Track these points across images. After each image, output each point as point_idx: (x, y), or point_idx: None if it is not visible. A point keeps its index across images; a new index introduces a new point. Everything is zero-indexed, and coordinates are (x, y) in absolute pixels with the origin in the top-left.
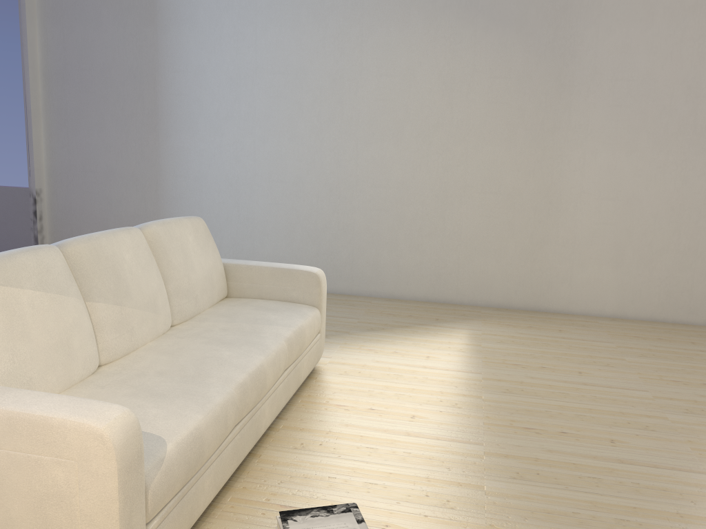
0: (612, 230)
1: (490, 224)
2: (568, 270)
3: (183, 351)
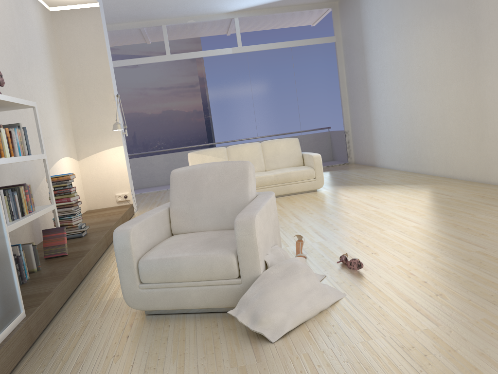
0: None
1: (461, 130)
2: (495, 156)
3: None
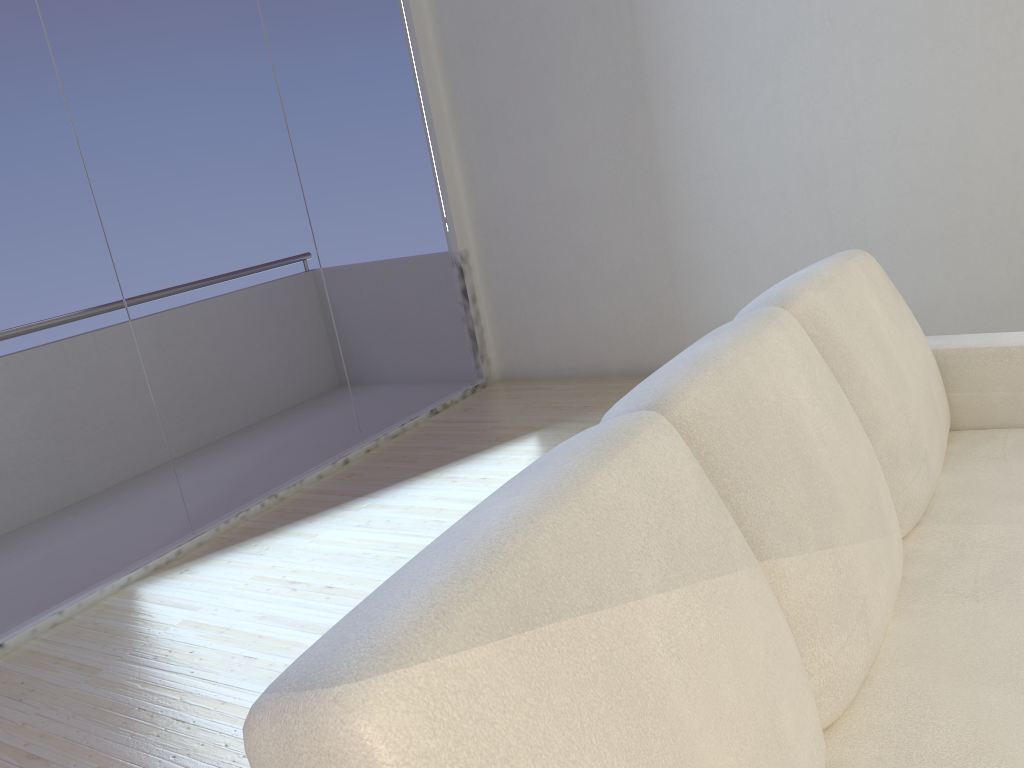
0: None
1: None
2: None
3: None
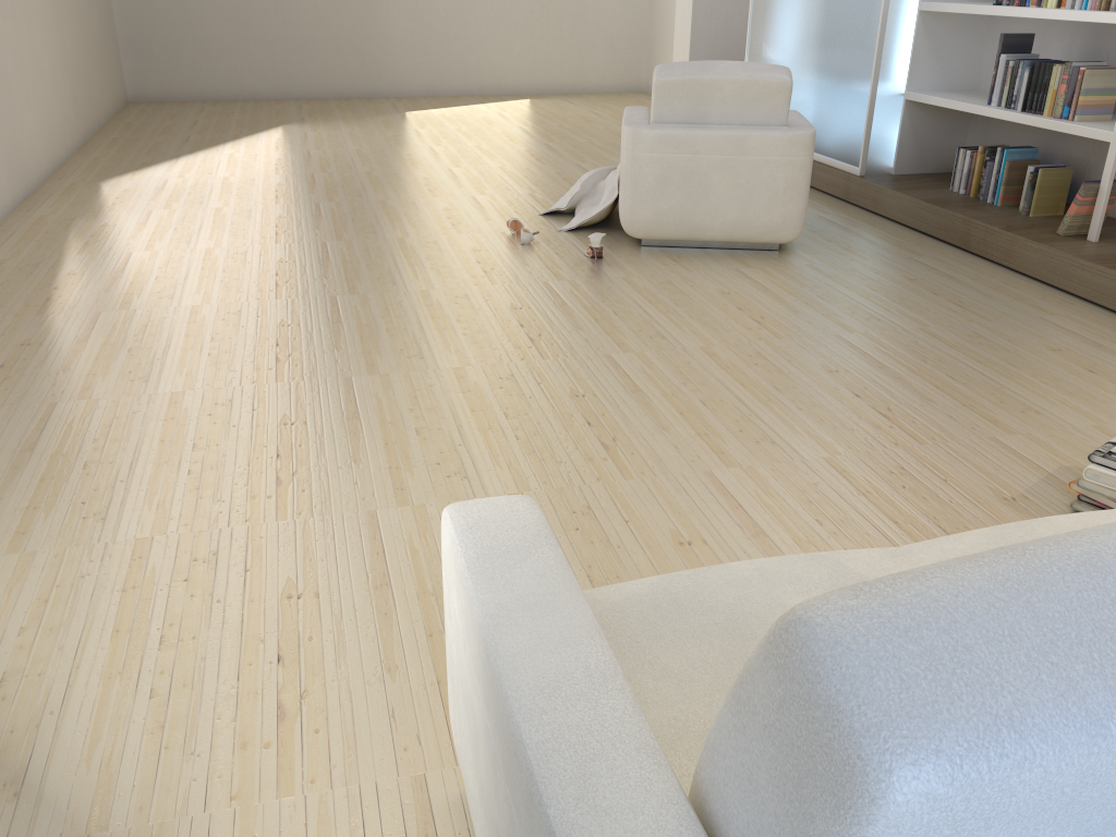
0: None
1: None
2: None
3: None
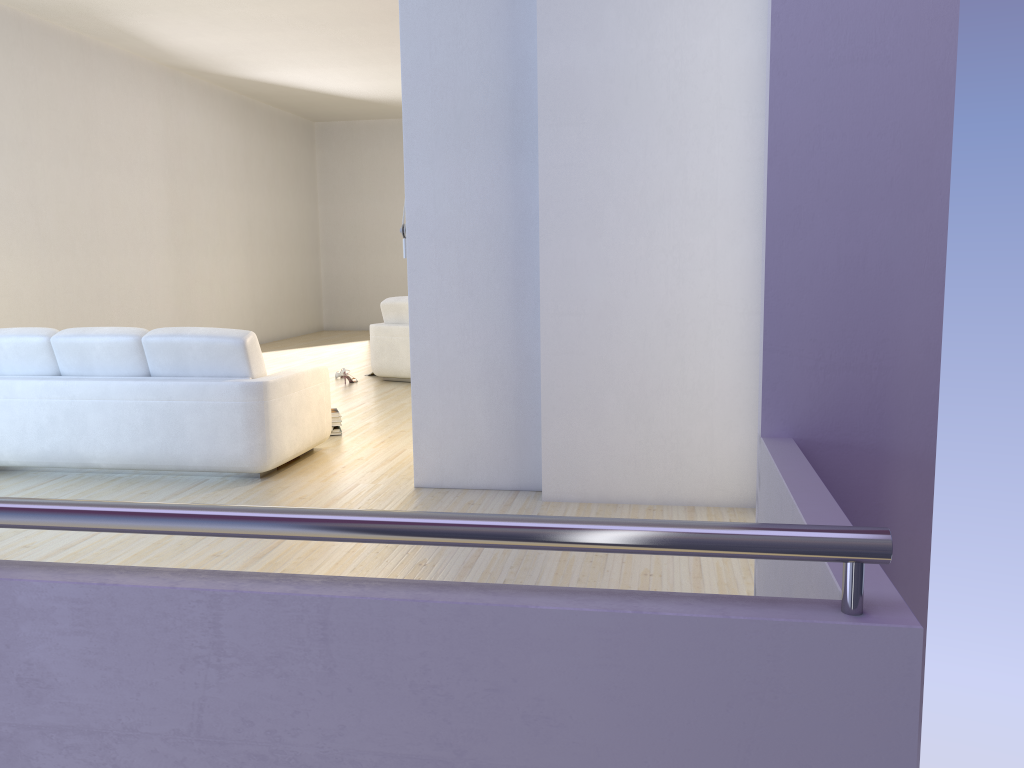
0: (11, 322)
1: None
2: None
3: None
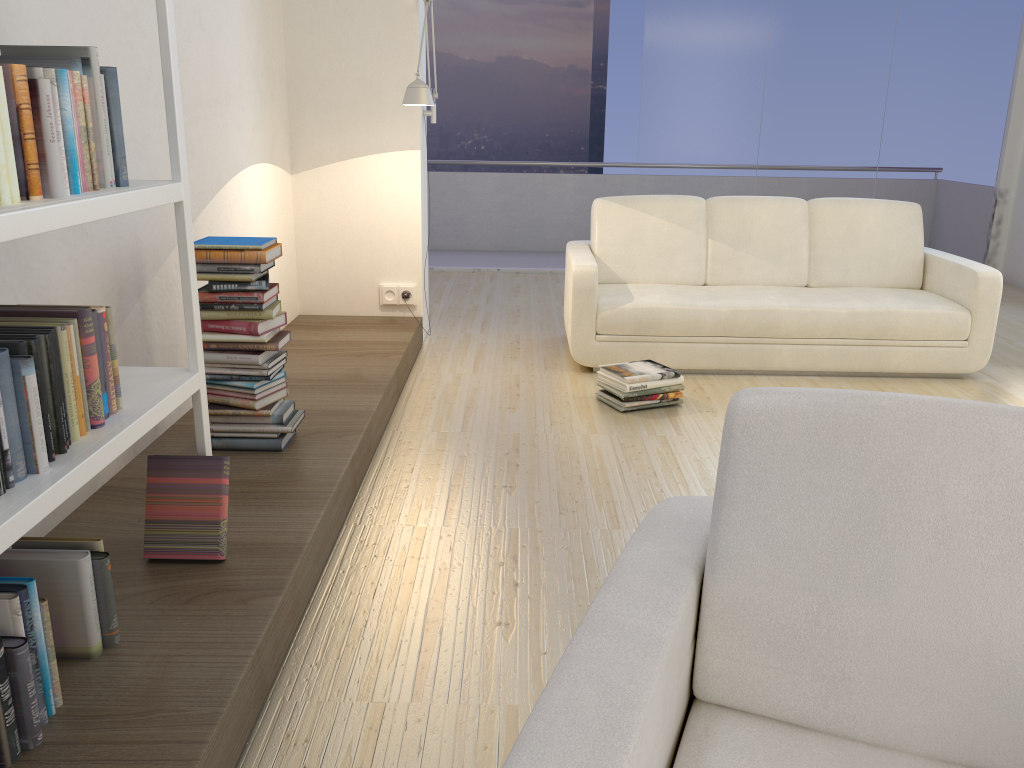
0: None
1: None
2: None
3: (755, 290)
